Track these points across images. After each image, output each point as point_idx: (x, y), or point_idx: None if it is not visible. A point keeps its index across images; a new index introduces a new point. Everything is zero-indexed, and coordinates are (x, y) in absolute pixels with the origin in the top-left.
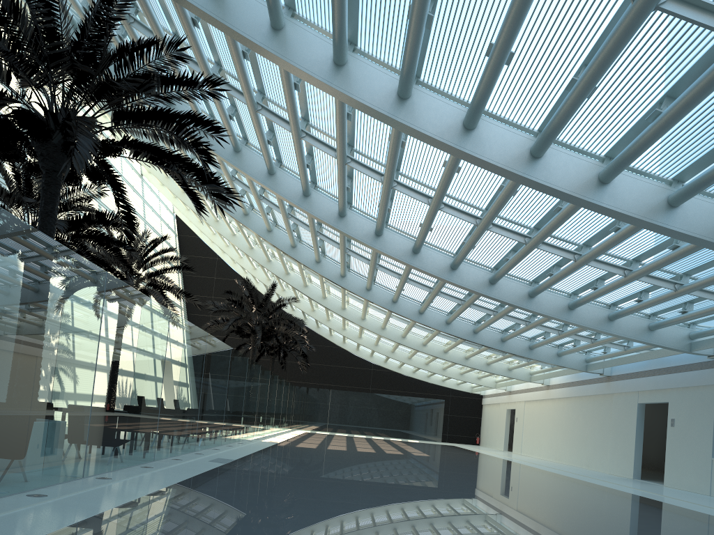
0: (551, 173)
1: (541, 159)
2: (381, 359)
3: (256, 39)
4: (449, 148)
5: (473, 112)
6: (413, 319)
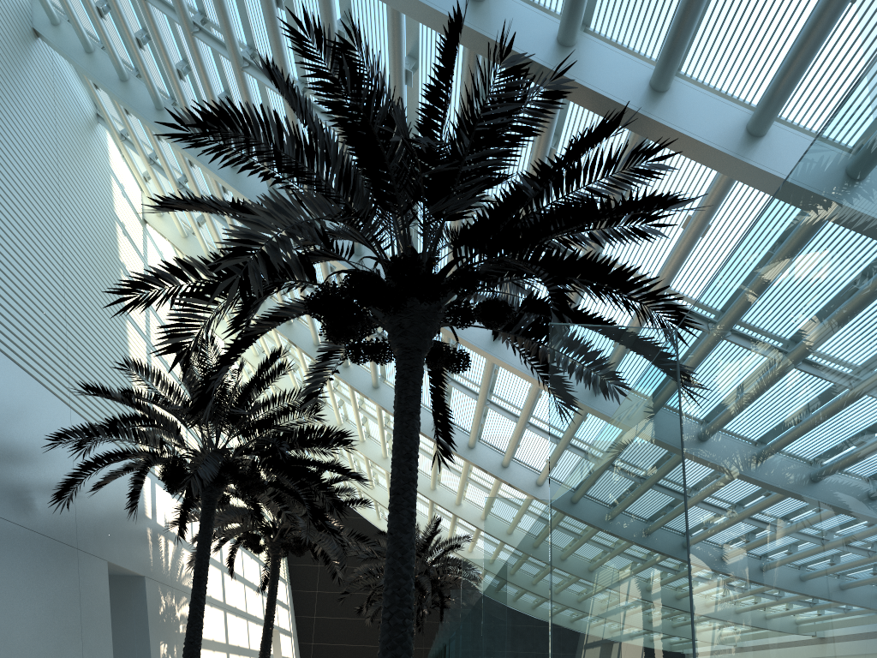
0: None
1: None
2: None
3: (729, 149)
4: None
5: None
6: None
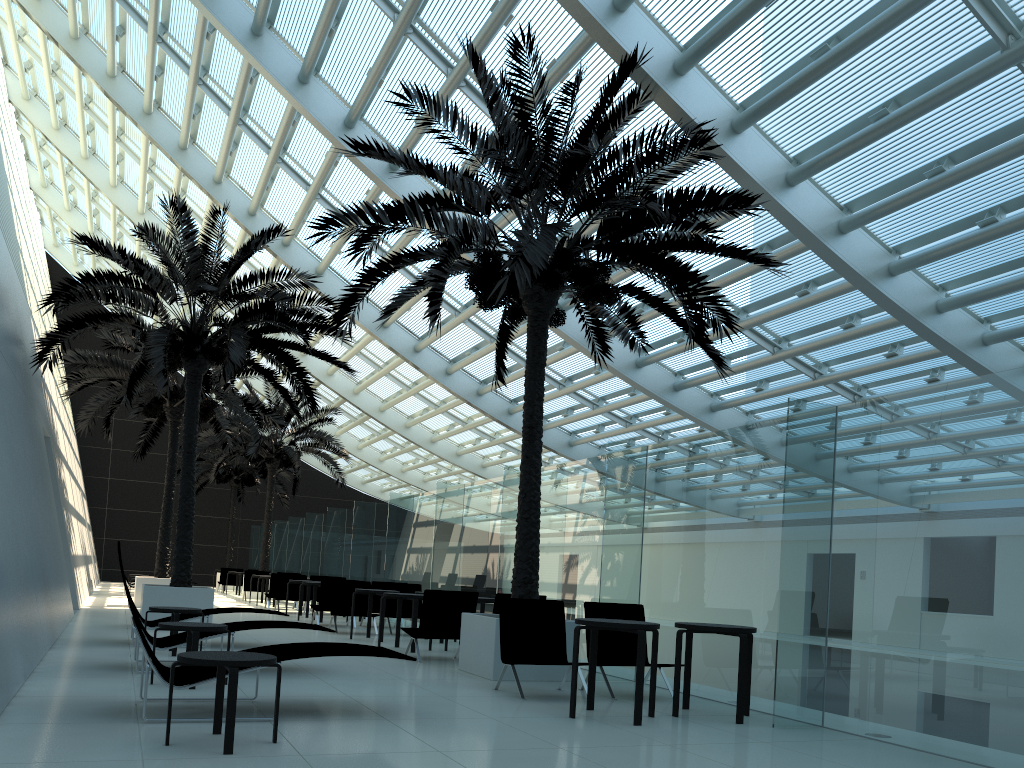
0: (995, 361)
1: (989, 347)
2: (377, 488)
3: (773, 193)
4: (922, 328)
5: (967, 303)
6: (563, 453)
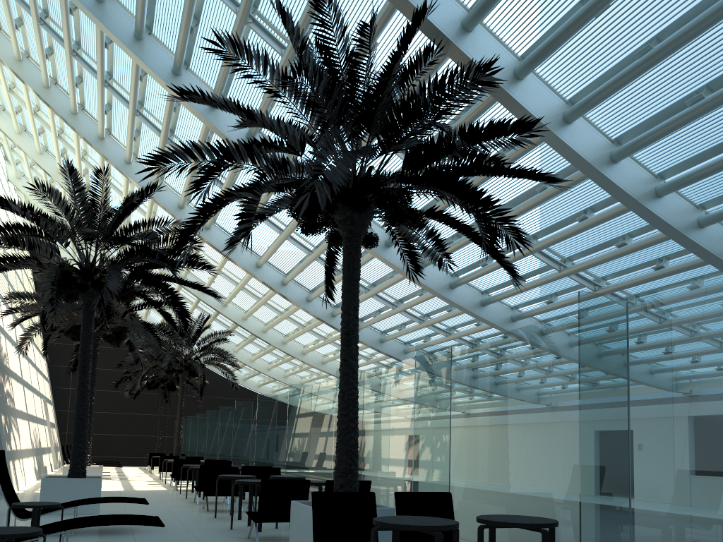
0: None
1: None
2: (269, 389)
3: (553, 129)
4: (687, 241)
5: None
6: (400, 358)
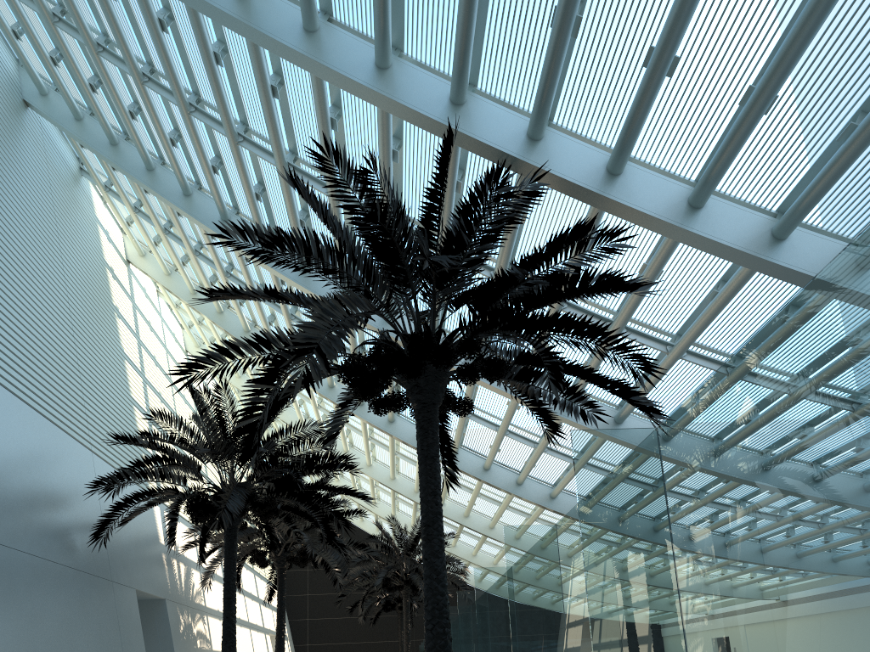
0: None
1: None
2: None
3: (675, 221)
4: None
5: None
6: None
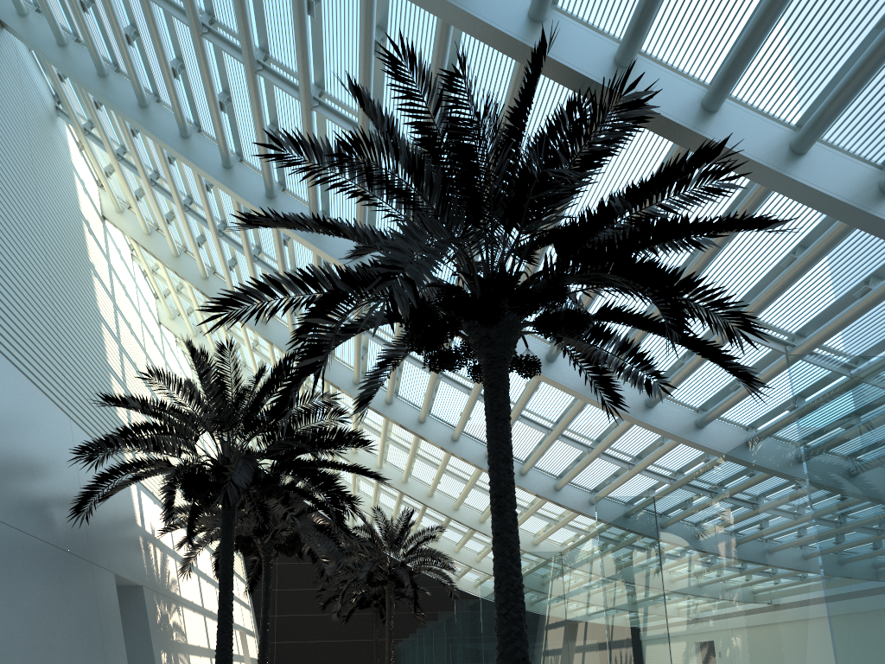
0: None
1: None
2: None
3: (777, 166)
4: None
5: None
6: None
